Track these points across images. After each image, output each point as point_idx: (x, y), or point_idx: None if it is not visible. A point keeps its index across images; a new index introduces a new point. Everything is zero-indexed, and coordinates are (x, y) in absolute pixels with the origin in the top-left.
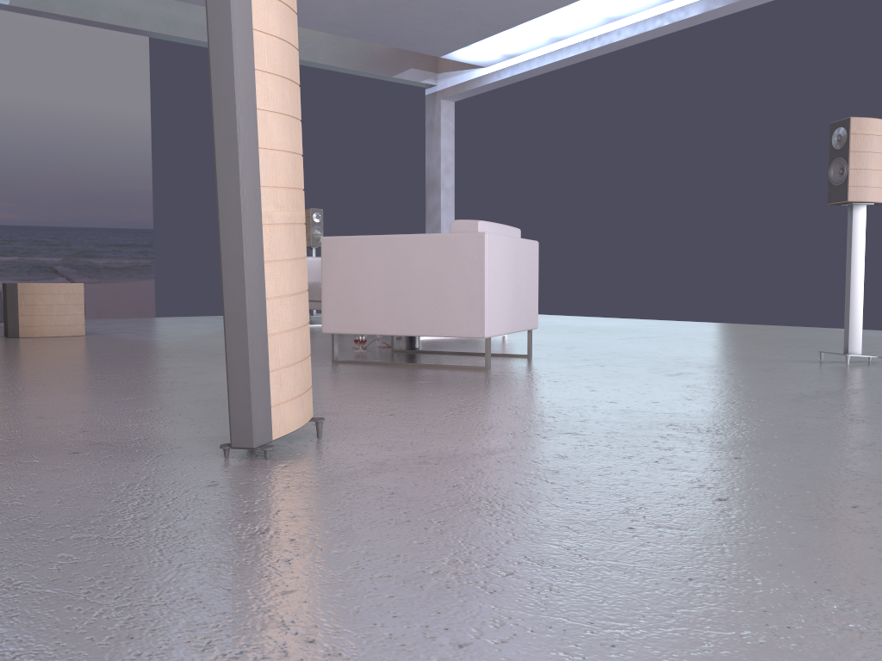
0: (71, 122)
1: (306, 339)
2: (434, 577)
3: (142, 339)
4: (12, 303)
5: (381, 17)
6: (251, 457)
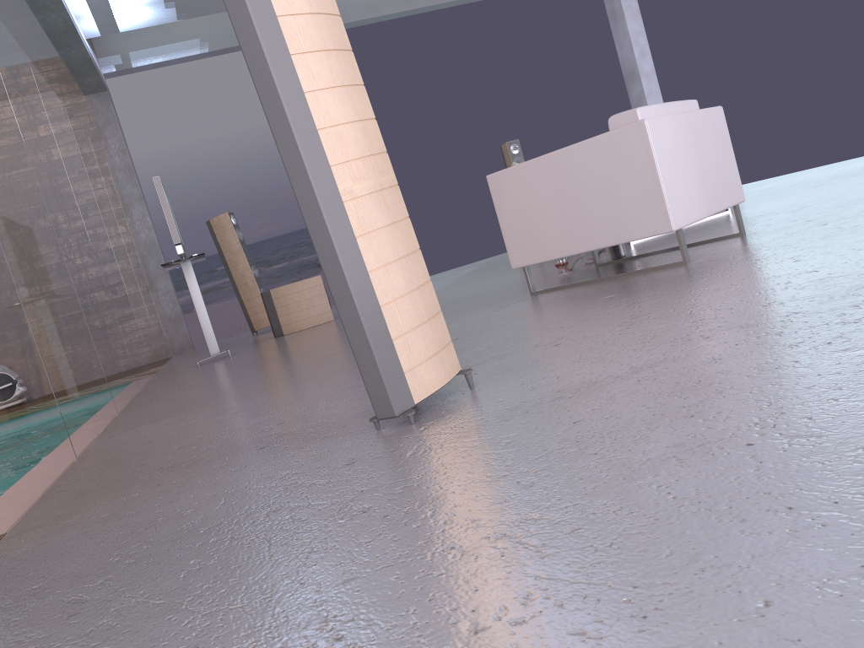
0: None
1: (429, 297)
2: (495, 545)
3: None
4: (270, 308)
5: None
6: (400, 424)
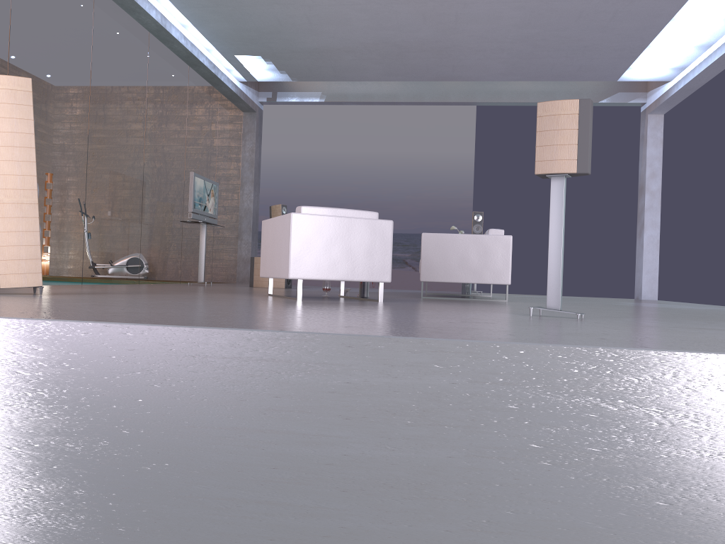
0: (422, 164)
1: (33, 251)
2: None
3: (290, 289)
4: (251, 268)
5: (531, 63)
6: None
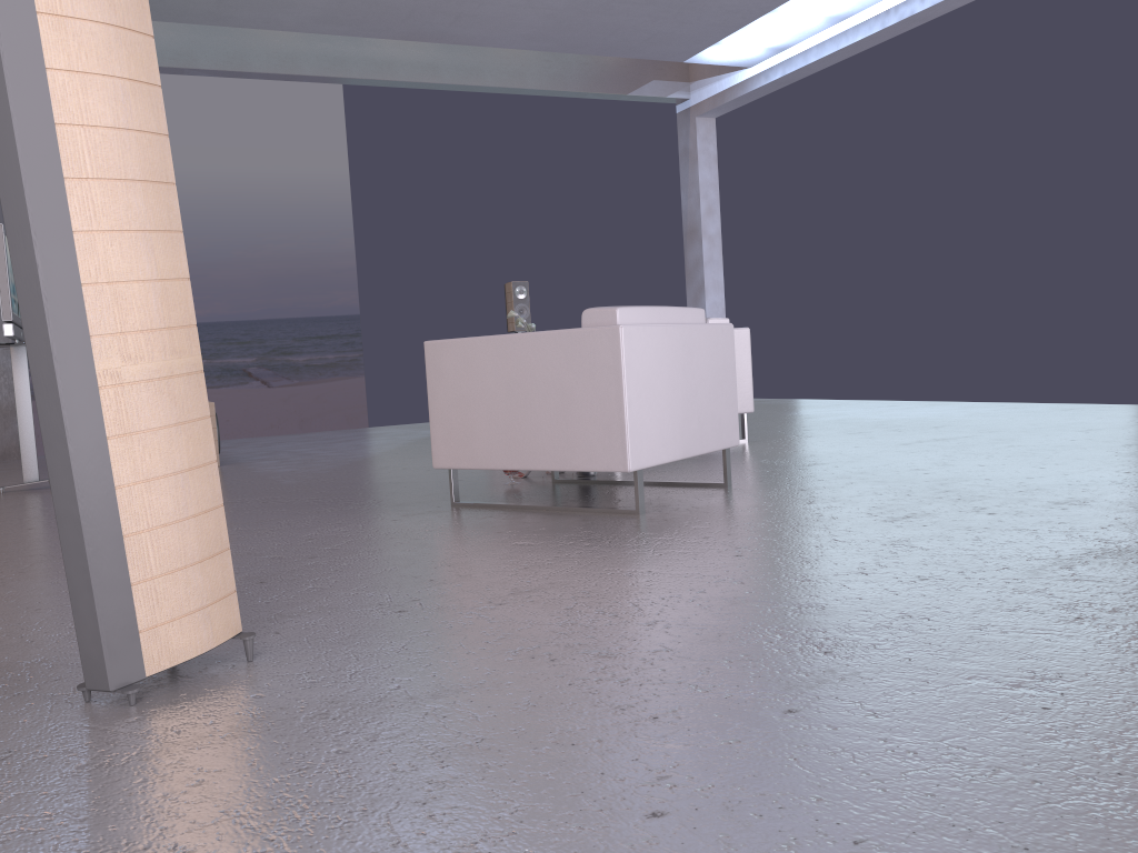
0: (257, 193)
1: (213, 529)
2: None
3: (275, 470)
4: None
5: (590, 21)
6: (118, 700)
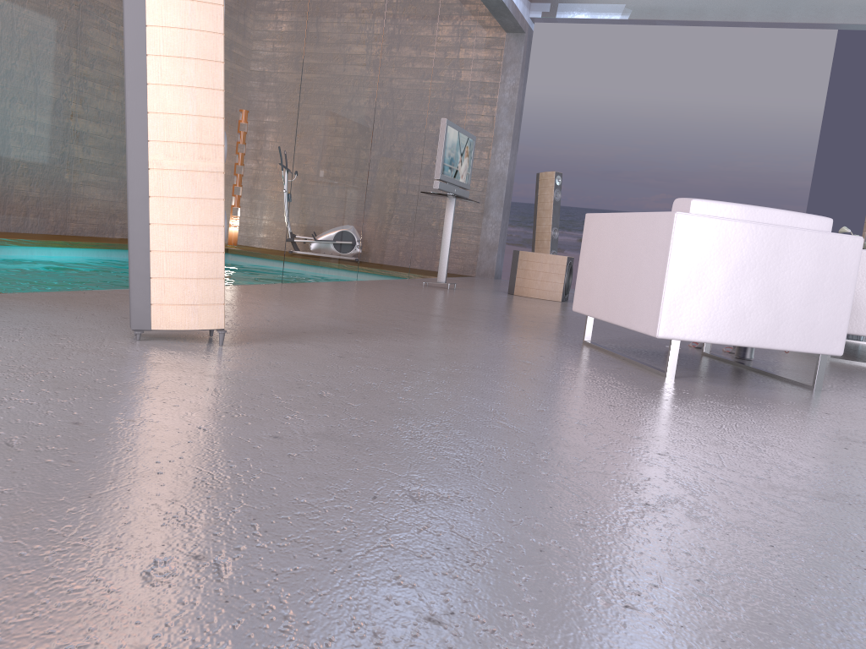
0: (740, 120)
1: (211, 264)
2: None
3: None
4: (513, 266)
5: None
6: (141, 338)
